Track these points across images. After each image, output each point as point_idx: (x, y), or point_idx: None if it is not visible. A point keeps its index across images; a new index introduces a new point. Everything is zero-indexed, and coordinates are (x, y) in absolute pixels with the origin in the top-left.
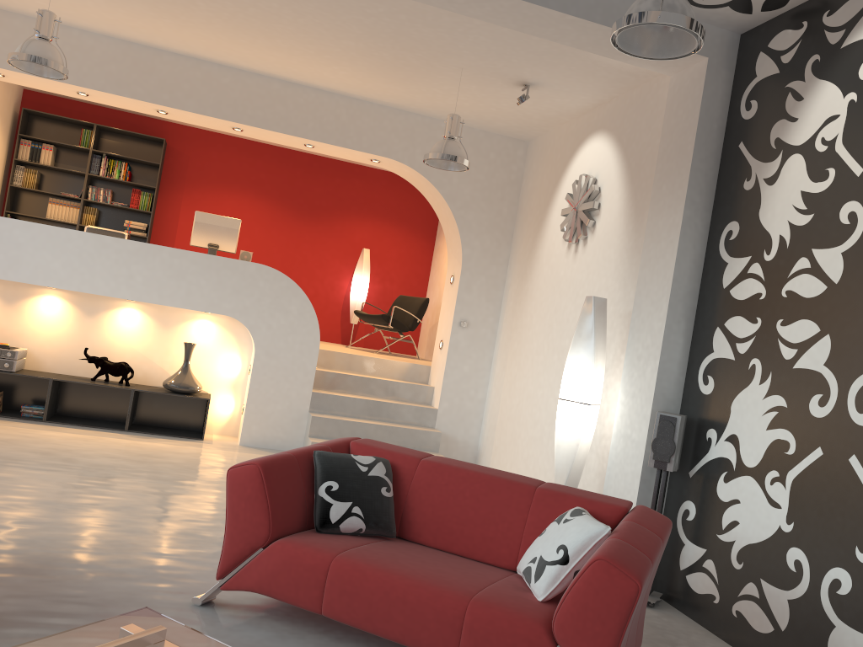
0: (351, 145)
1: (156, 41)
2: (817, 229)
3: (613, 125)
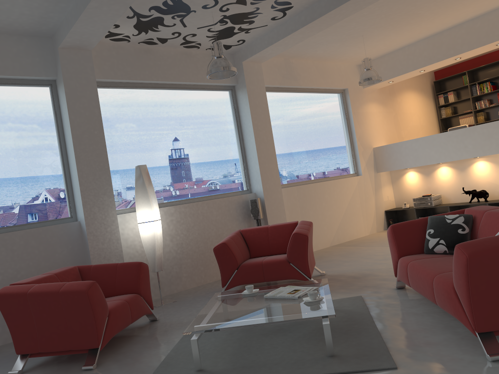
0: None
1: (434, 30)
2: None
3: None
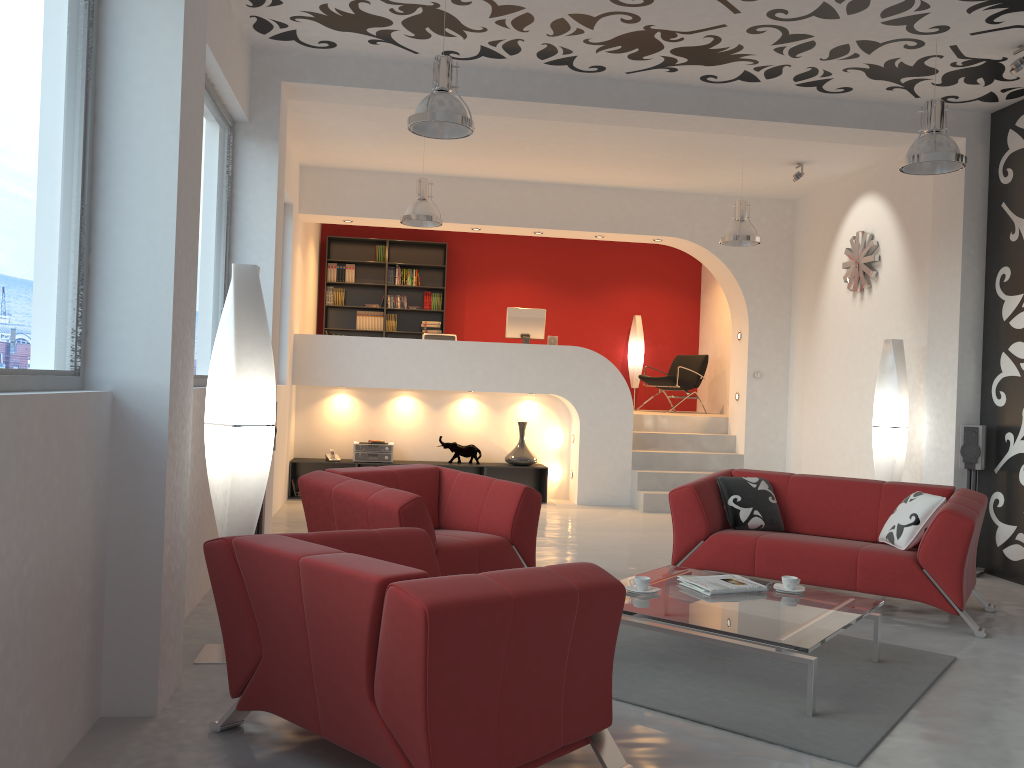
0: (637, 231)
1: (472, 173)
2: None
3: (882, 186)
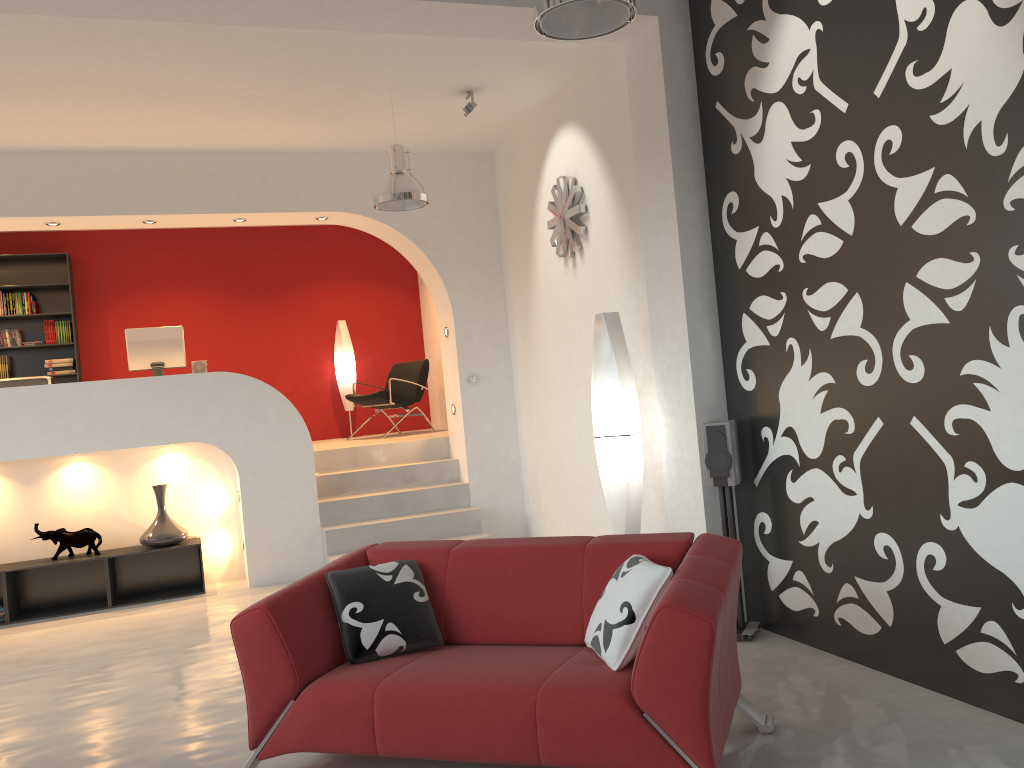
0: (288, 207)
1: (22, 143)
2: (818, 180)
3: (578, 113)
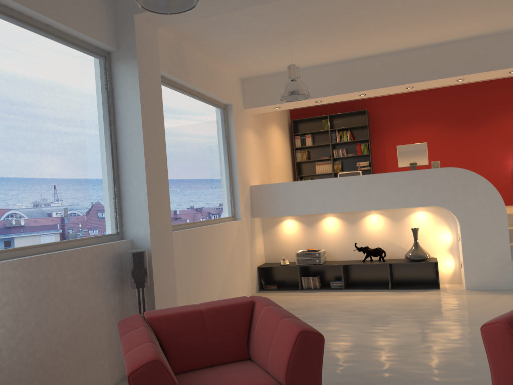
0: (491, 68)
1: (349, 56)
2: None
3: None
